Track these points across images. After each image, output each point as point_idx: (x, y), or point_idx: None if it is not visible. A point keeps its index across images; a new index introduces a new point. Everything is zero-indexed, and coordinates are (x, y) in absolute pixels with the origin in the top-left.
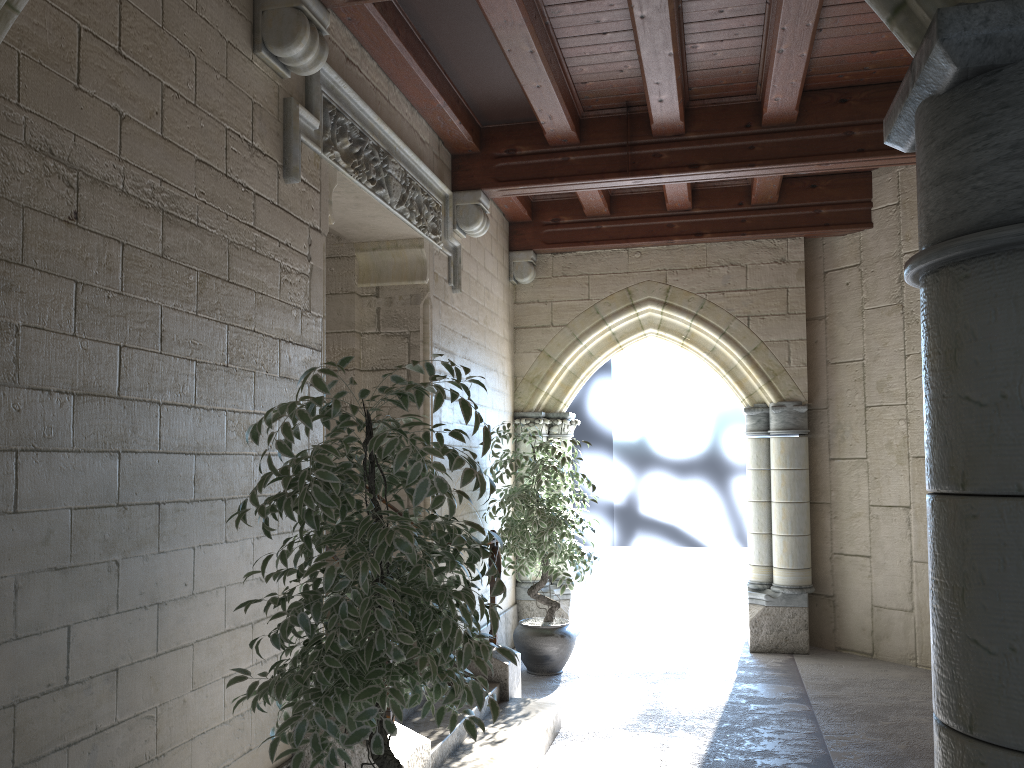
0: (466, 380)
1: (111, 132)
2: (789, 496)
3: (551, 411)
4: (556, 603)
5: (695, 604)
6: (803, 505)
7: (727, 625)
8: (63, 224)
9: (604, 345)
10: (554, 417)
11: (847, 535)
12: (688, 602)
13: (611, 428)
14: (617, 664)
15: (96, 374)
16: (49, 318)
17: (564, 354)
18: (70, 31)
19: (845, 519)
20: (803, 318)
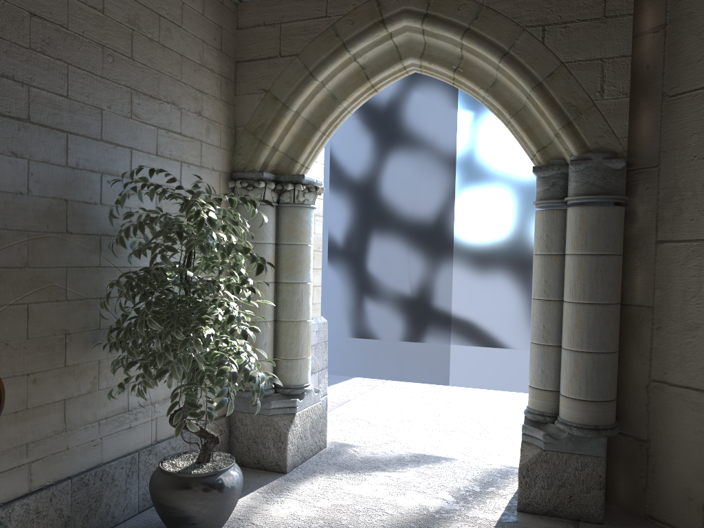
0: (48, 91)
1: None
2: (588, 294)
3: (284, 174)
4: (212, 437)
5: (493, 410)
6: (609, 309)
7: (512, 449)
8: None
9: (351, 84)
10: (286, 181)
11: (675, 356)
12: (487, 406)
13: (406, 210)
14: (312, 523)
15: None
16: None
17: (293, 94)
18: None
19: (674, 332)
20: (629, 23)
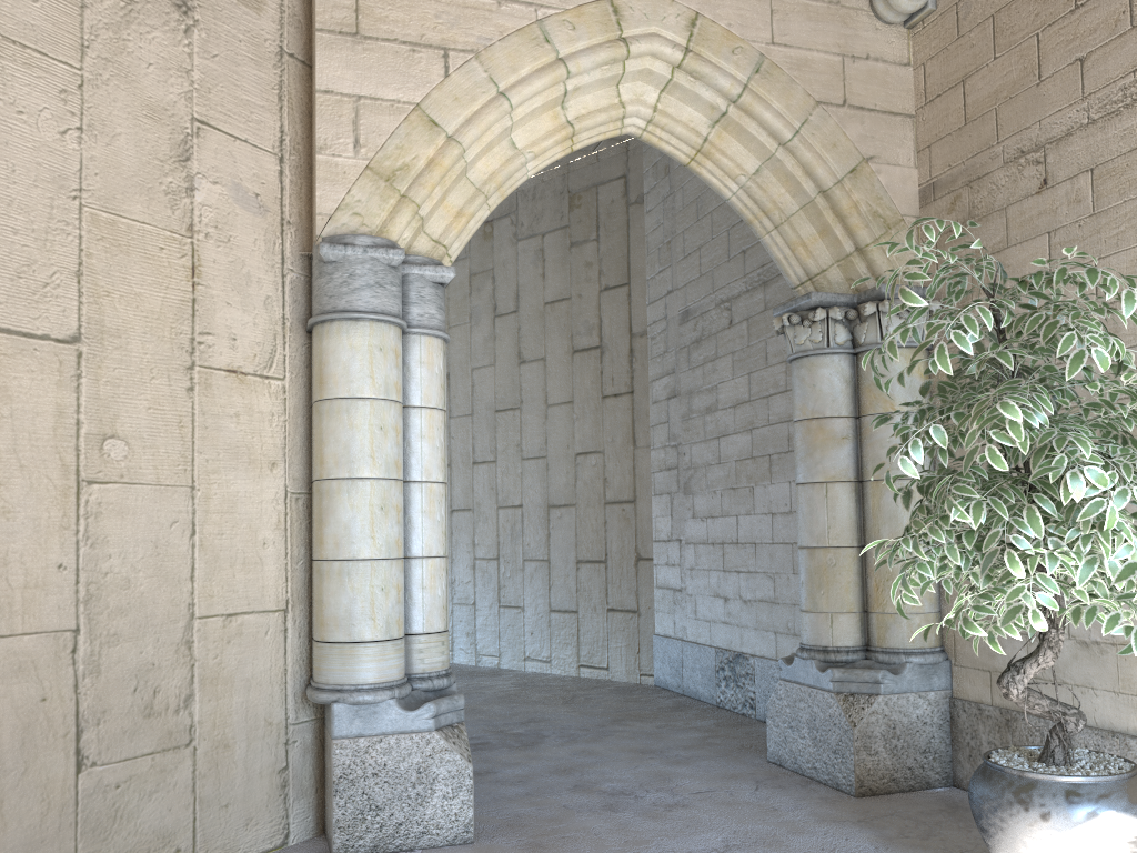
0: None
1: (1072, 85)
2: None
3: None
4: None
5: None
6: None
7: None
8: (1034, 197)
9: None
10: None
11: None
12: None
13: None
14: None
15: (1072, 296)
16: (1029, 273)
17: None
18: (1030, 47)
19: None
20: None
